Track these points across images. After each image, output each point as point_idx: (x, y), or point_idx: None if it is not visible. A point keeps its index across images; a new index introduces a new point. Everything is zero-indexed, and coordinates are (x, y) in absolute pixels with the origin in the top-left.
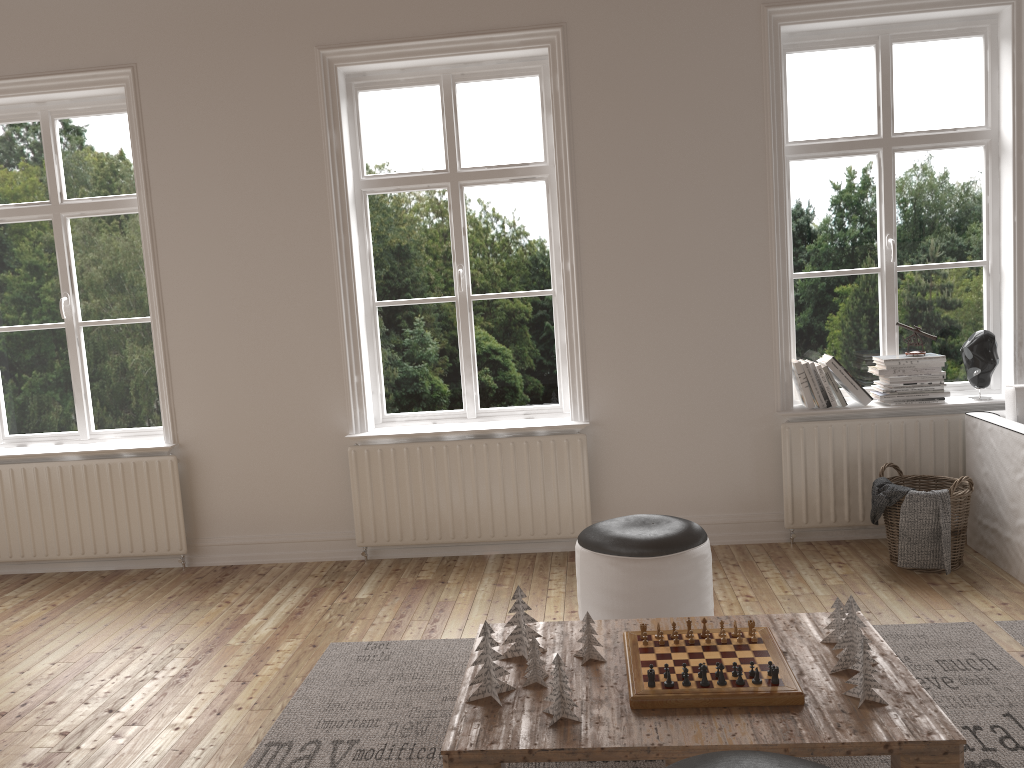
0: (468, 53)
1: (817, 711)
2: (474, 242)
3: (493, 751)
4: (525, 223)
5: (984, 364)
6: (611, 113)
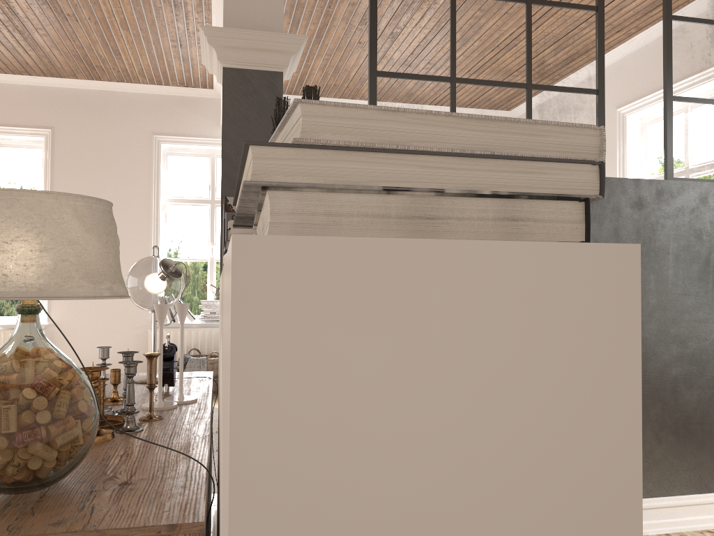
0: (1, 134)
1: None
2: None
3: None
4: None
5: None
6: (74, 172)
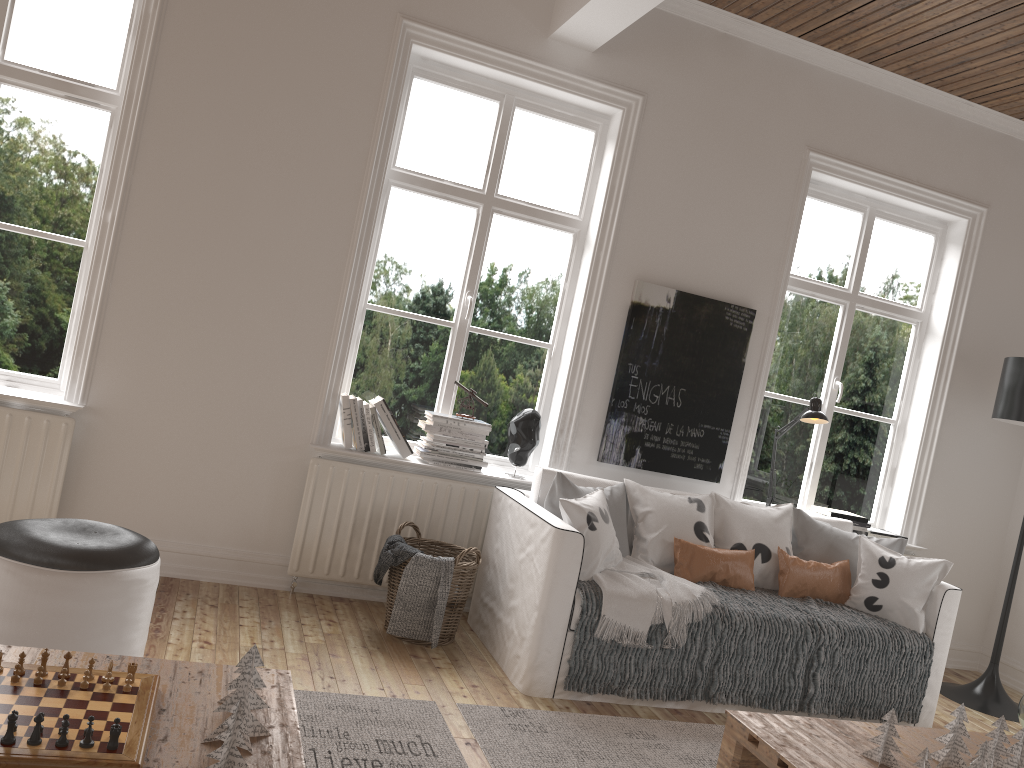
0: None
1: None
2: None
3: None
4: (72, 153)
5: (525, 442)
6: (207, 61)
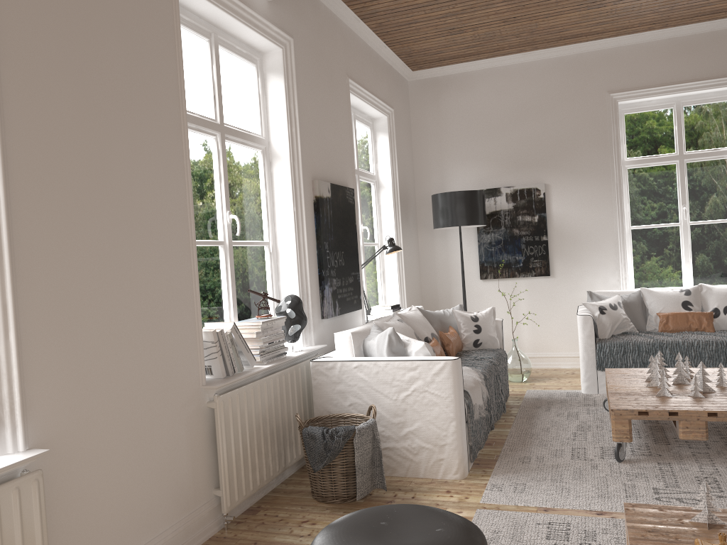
0: None
1: None
2: None
3: None
4: None
5: (303, 321)
6: None
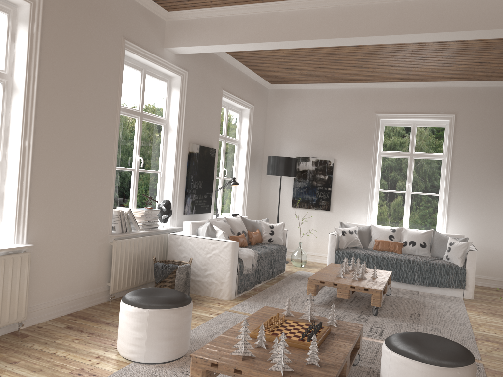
0: None
1: (335, 331)
2: None
3: None
4: None
5: (170, 213)
6: (60, 59)
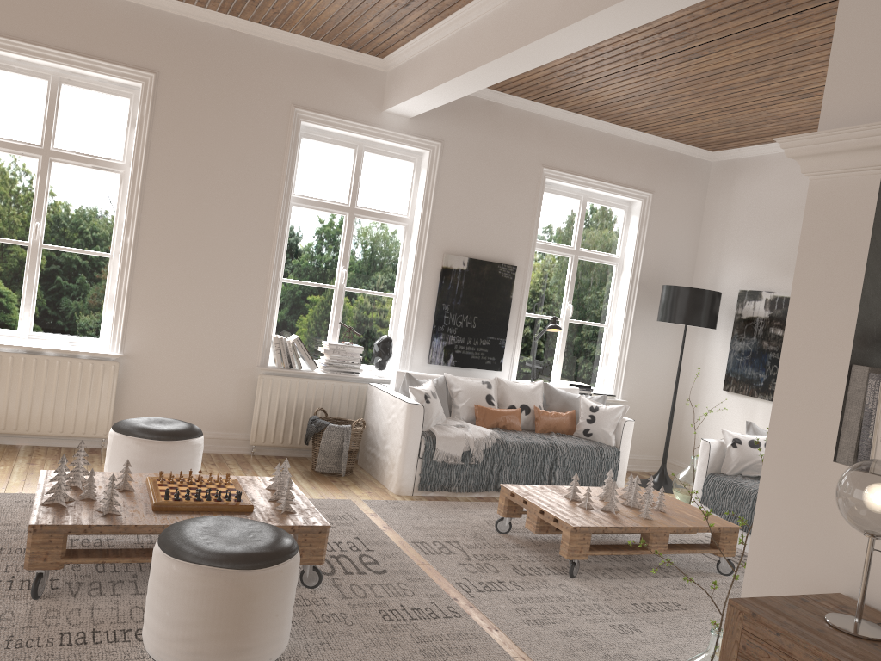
0: (79, 68)
1: (259, 514)
2: (53, 205)
3: (65, 525)
4: (98, 201)
5: (384, 355)
6: (180, 142)
